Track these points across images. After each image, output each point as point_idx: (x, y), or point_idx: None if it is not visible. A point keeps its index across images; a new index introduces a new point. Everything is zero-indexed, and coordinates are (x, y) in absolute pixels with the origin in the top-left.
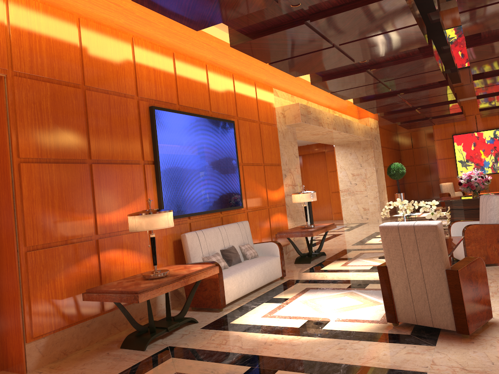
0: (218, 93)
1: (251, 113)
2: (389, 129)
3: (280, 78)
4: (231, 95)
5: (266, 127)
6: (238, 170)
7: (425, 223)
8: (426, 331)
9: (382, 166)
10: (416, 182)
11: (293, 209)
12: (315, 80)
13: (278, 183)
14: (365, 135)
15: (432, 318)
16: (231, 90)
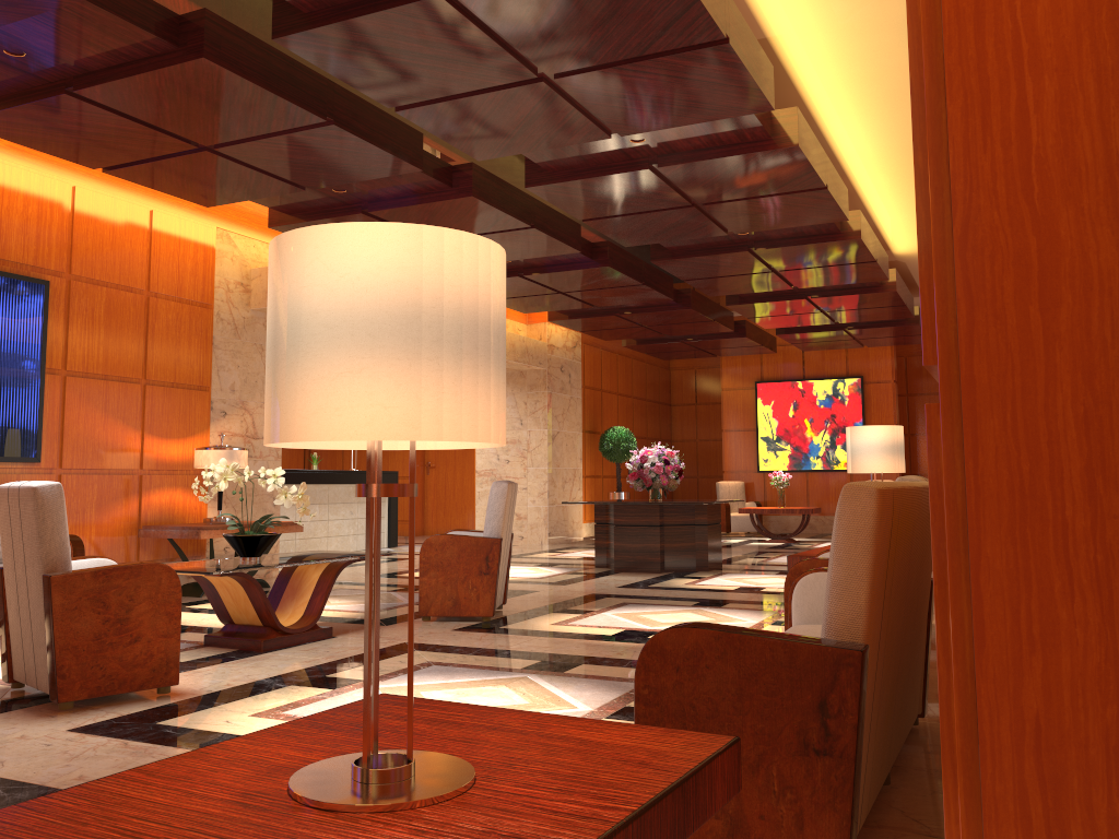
0: (9, 220)
1: (121, 272)
2: (641, 356)
3: (251, 211)
4: (58, 227)
5: (173, 307)
6: (39, 383)
7: (31, 483)
8: (38, 698)
9: (579, 429)
10: (697, 476)
11: (238, 487)
12: (276, 220)
13: (190, 426)
14: (525, 357)
15: (37, 671)
16: (61, 218)
